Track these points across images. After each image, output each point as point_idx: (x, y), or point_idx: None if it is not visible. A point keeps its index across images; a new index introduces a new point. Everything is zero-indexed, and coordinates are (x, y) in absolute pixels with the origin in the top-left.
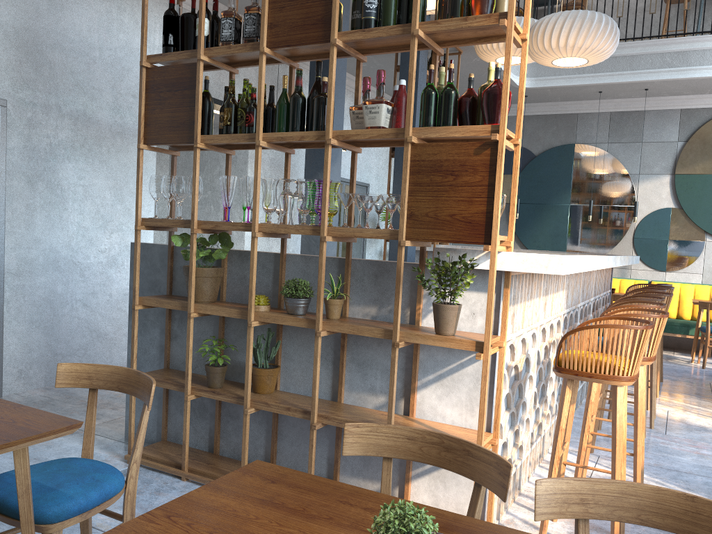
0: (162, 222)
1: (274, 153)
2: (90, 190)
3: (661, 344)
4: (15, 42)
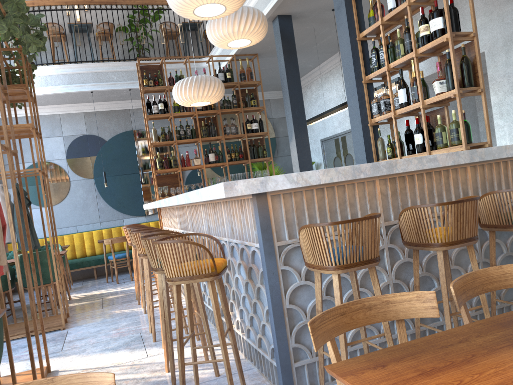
0: None
1: None
2: None
3: (178, 349)
4: None
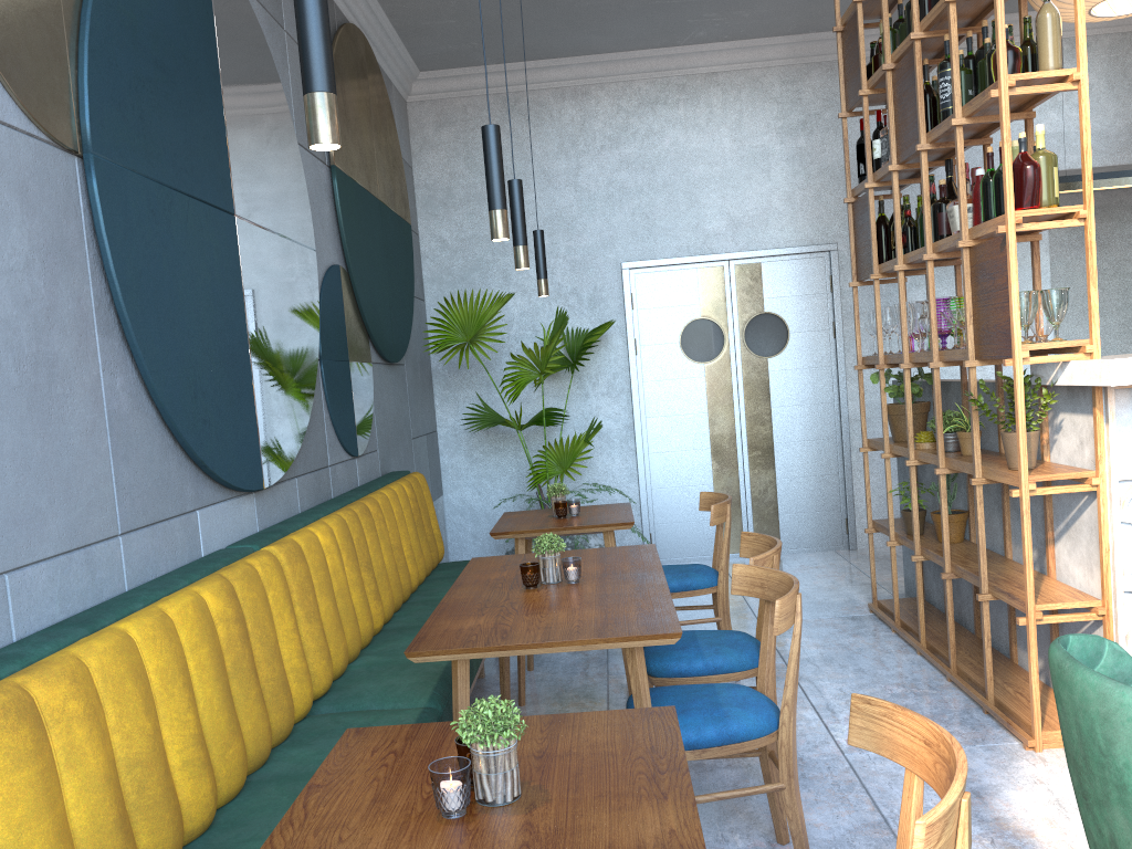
0: (870, 360)
1: None
2: None
3: None
4: (843, 180)
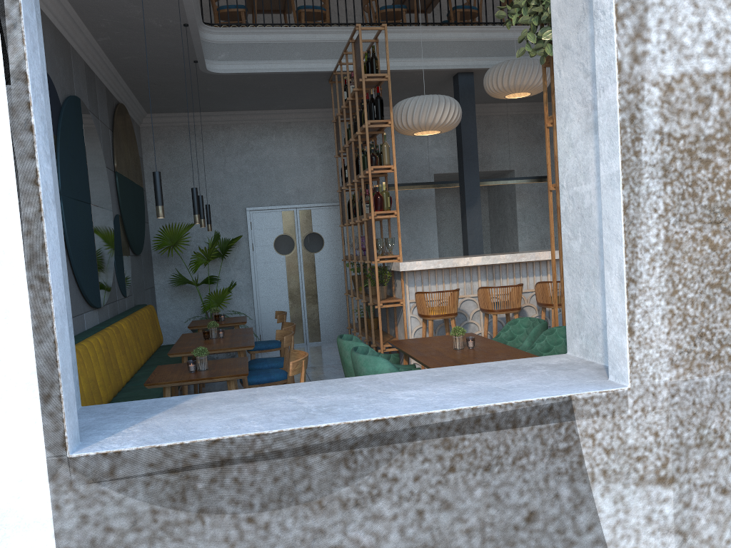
0: (347, 257)
1: (542, 184)
2: (394, 235)
3: None
4: None
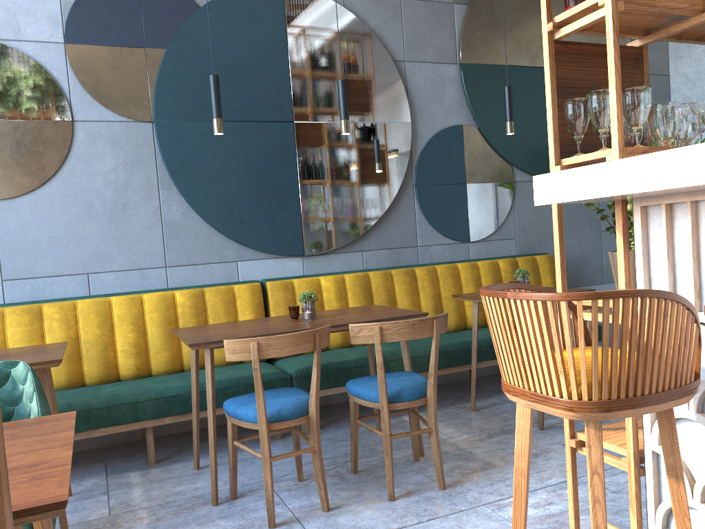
0: None
1: None
2: None
3: None
4: None
